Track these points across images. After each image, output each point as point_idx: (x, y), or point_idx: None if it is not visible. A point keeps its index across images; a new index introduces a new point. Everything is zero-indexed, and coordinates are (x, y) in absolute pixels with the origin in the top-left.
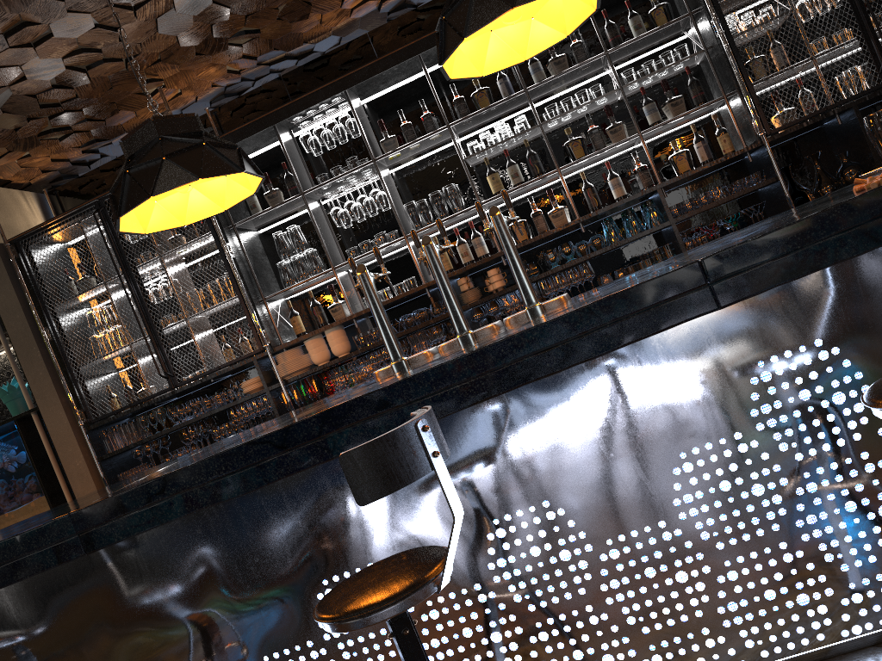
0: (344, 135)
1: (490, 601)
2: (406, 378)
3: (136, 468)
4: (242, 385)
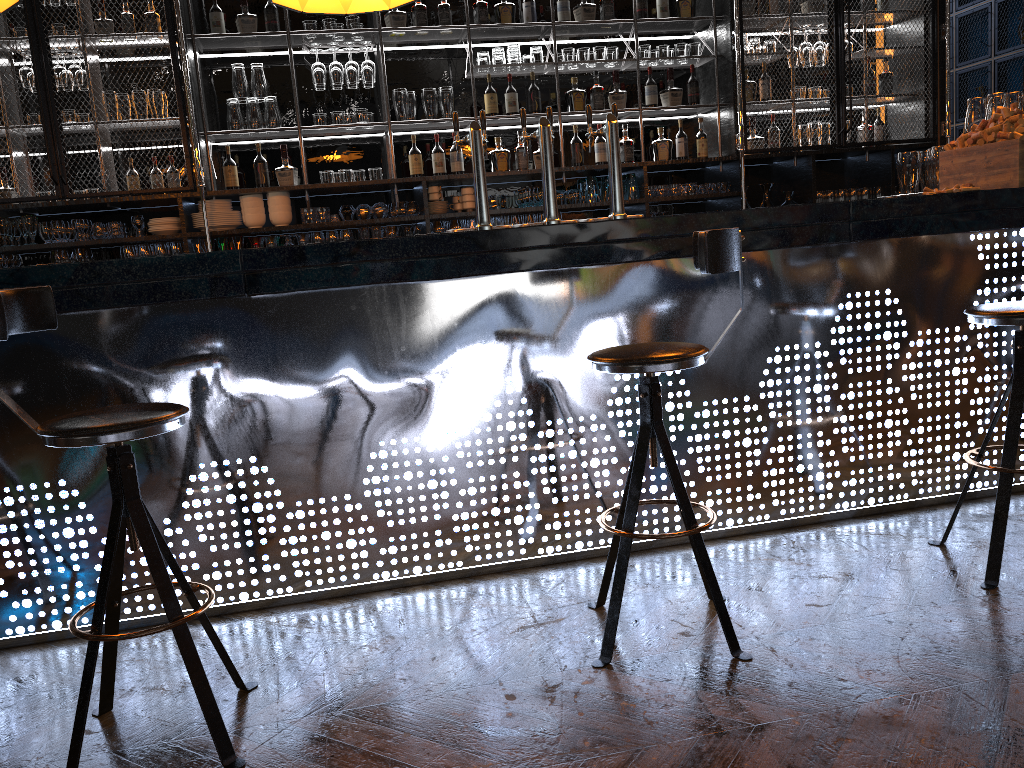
0: None
1: (600, 431)
2: (612, 220)
3: None
4: (151, 221)
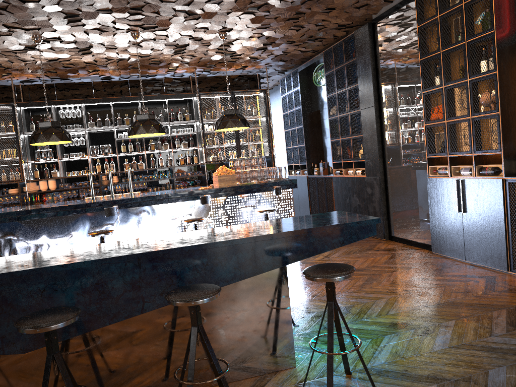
0: (75, 115)
1: None
2: (107, 200)
3: None
4: (9, 190)
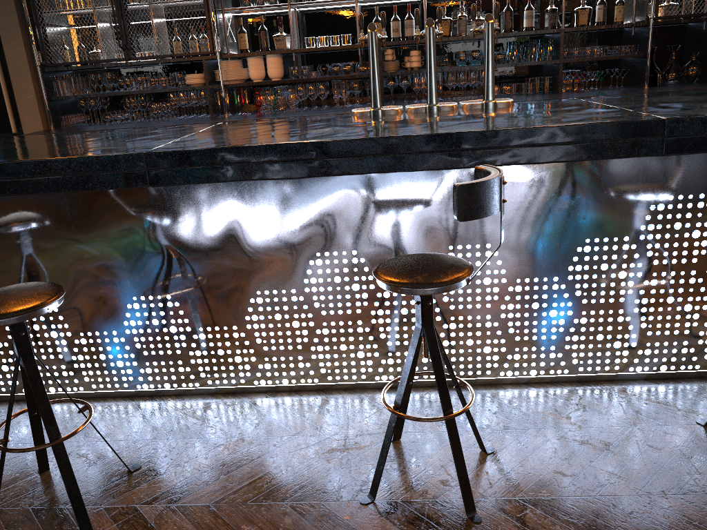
0: None
1: None
2: (436, 134)
3: (76, 116)
4: (186, 76)
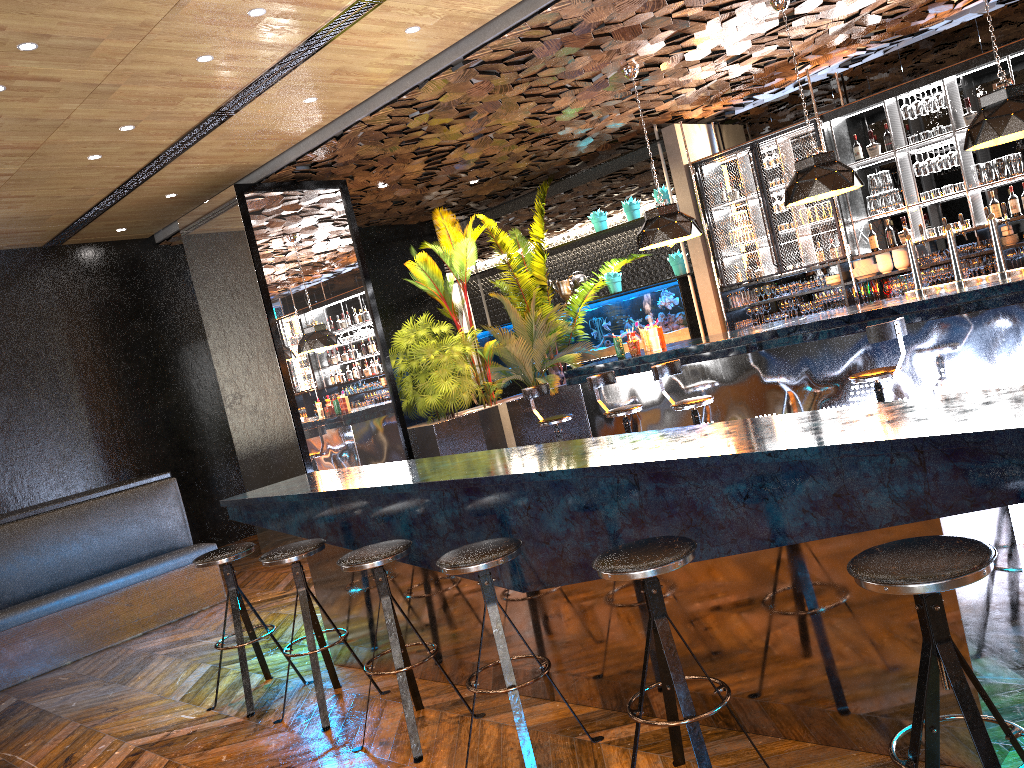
0: (935, 107)
1: None
2: (906, 303)
3: (745, 321)
4: (826, 278)
